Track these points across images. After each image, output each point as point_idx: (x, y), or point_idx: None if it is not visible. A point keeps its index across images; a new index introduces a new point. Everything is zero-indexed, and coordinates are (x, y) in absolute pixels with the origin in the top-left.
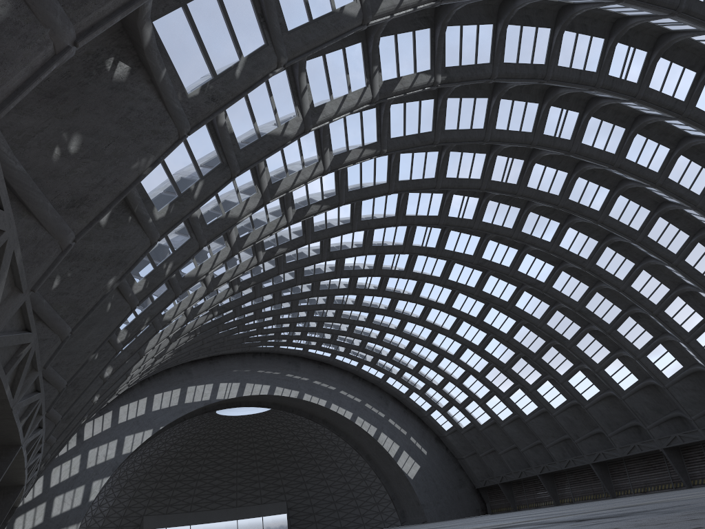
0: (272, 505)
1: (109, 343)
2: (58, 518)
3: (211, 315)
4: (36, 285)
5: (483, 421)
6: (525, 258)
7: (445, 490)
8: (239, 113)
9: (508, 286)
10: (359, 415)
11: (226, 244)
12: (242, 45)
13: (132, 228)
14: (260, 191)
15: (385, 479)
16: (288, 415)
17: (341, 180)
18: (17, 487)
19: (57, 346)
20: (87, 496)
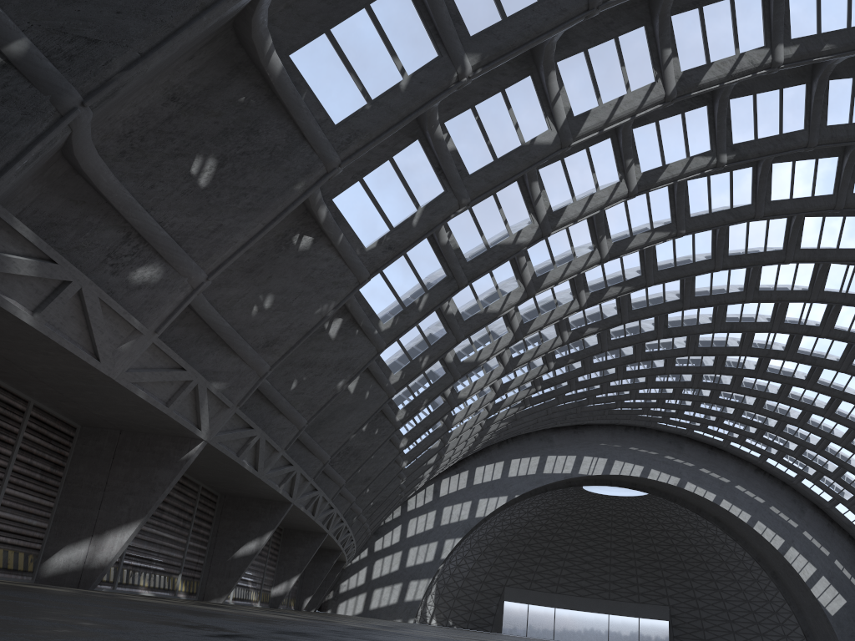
0: (652, 607)
1: (388, 420)
2: (412, 569)
3: (533, 390)
4: (240, 402)
5: None
6: None
7: None
8: (466, 229)
9: None
10: (759, 520)
11: (508, 329)
12: (420, 197)
13: (359, 339)
14: (523, 285)
15: (796, 608)
16: (669, 504)
17: (646, 259)
18: (322, 534)
19: (295, 433)
20: (439, 554)
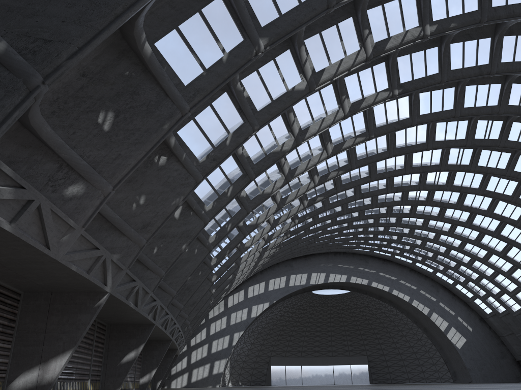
0: (357, 357)
1: (207, 265)
2: (215, 354)
3: (285, 237)
4: (129, 265)
5: (516, 309)
6: None
7: (488, 359)
8: (252, 144)
9: (516, 209)
10: (414, 299)
11: (274, 202)
12: (229, 127)
13: (193, 217)
14: (283, 175)
15: (439, 347)
16: (363, 295)
17: (350, 154)
18: (168, 340)
19: (158, 280)
20: (231, 342)
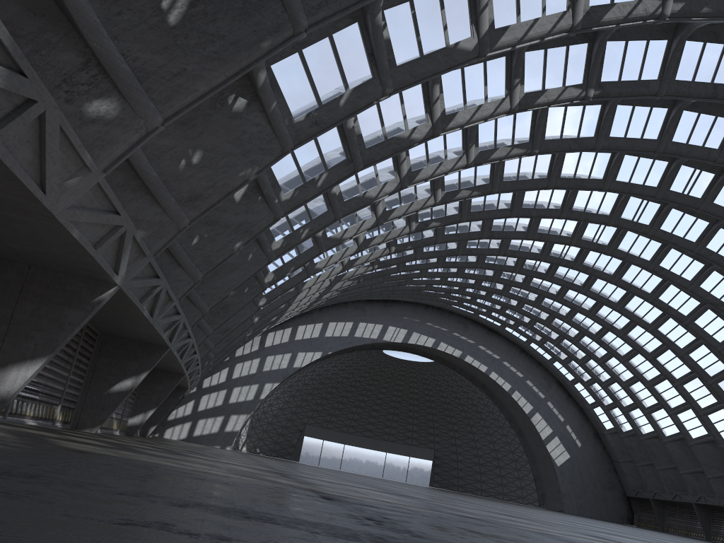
0: (421, 449)
1: (258, 281)
2: (234, 405)
3: (370, 268)
4: (157, 252)
5: (646, 431)
6: (712, 275)
7: (592, 487)
8: (369, 118)
9: (690, 300)
10: (517, 390)
11: (373, 214)
12: (350, 79)
13: (260, 205)
14: (399, 177)
15: (532, 458)
16: (449, 371)
17: (496, 170)
18: (180, 374)
19: (190, 286)
20: (259, 394)
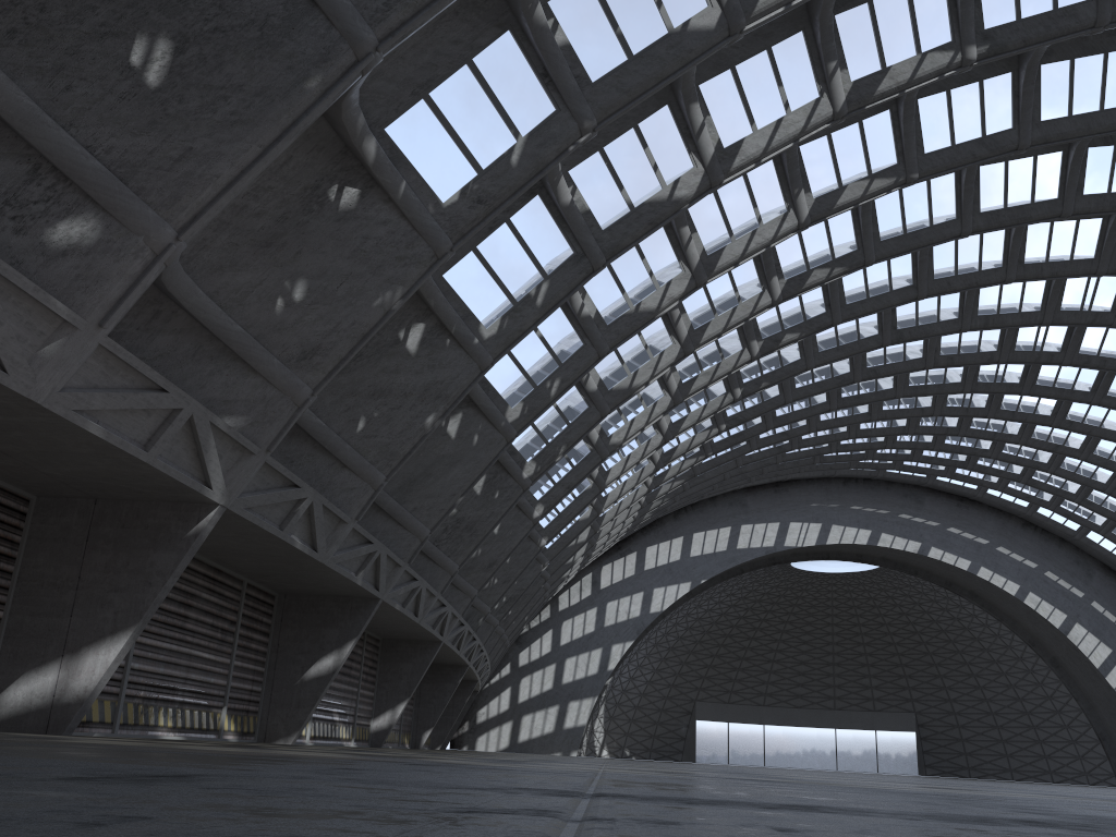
0: (892, 715)
1: (513, 478)
2: (570, 686)
3: (715, 430)
4: (271, 445)
5: None
6: None
7: None
8: (597, 182)
9: None
10: (1031, 590)
11: (673, 340)
12: (519, 121)
13: (452, 353)
14: (688, 268)
15: (1087, 703)
16: (908, 578)
17: (863, 226)
18: (435, 643)
19: (369, 495)
20: (605, 664)
